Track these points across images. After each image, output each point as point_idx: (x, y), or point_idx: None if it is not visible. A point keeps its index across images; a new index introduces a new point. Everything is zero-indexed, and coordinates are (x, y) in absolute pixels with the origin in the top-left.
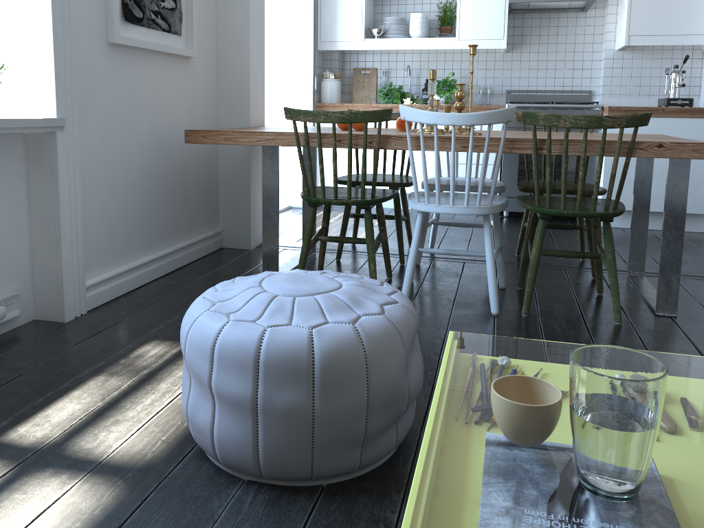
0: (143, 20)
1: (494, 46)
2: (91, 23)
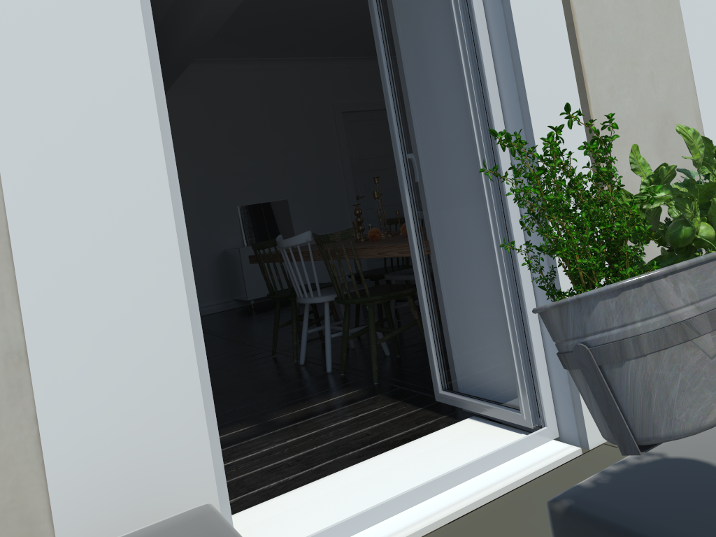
0: None
1: None
2: None
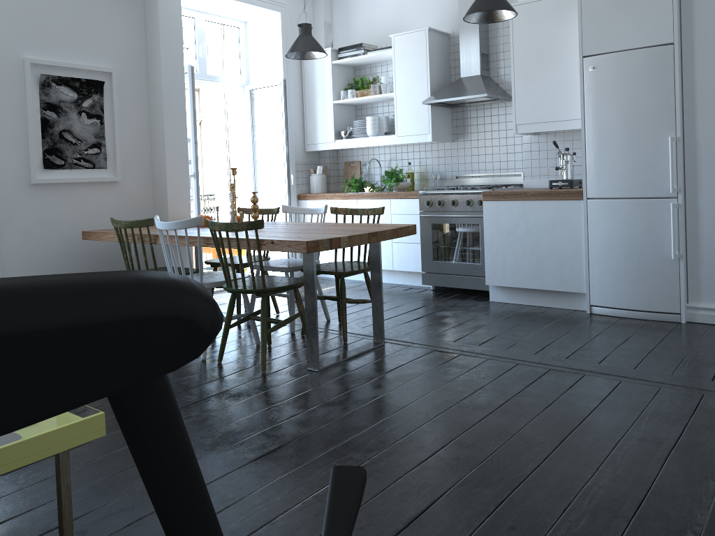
0: (65, 165)
1: (423, 140)
2: (14, 174)
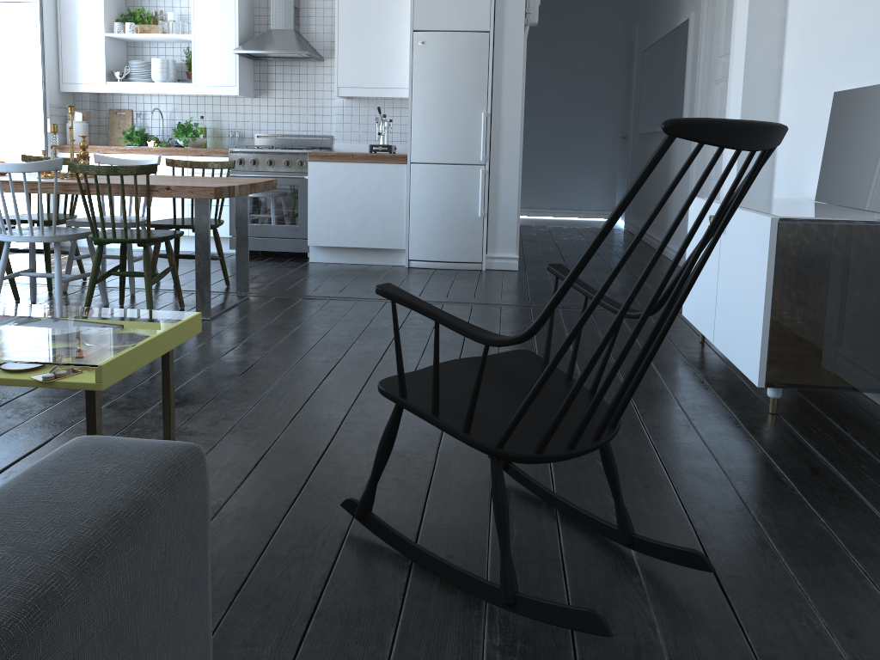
0: None
1: (228, 92)
2: None
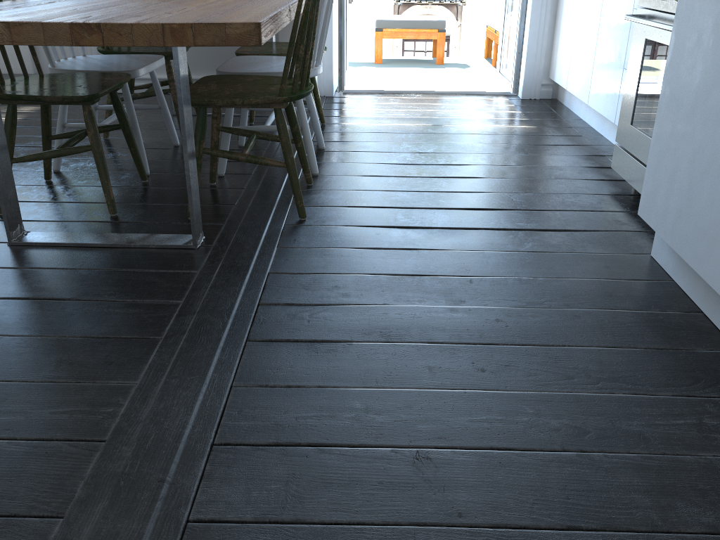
0: None
1: None
2: None
